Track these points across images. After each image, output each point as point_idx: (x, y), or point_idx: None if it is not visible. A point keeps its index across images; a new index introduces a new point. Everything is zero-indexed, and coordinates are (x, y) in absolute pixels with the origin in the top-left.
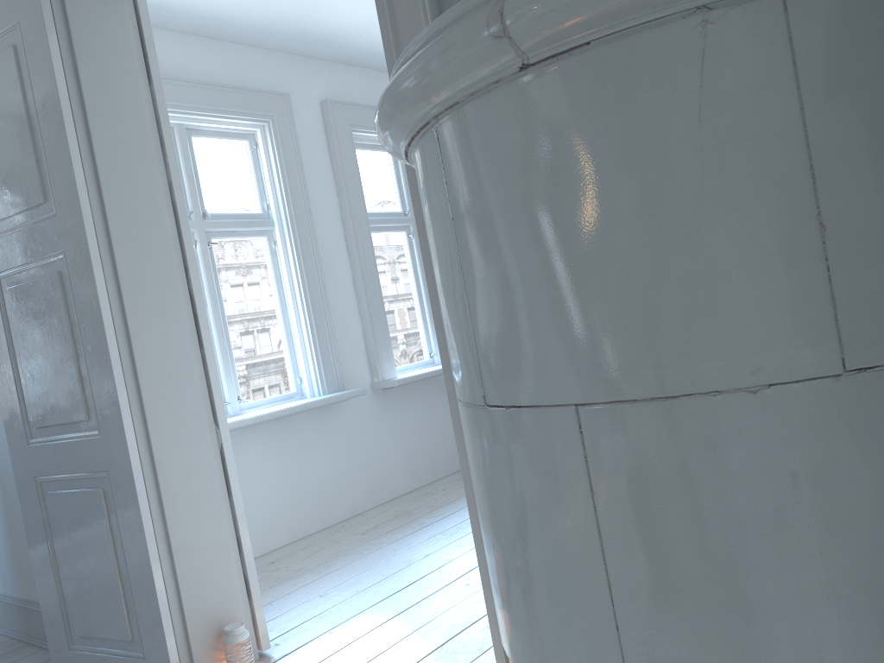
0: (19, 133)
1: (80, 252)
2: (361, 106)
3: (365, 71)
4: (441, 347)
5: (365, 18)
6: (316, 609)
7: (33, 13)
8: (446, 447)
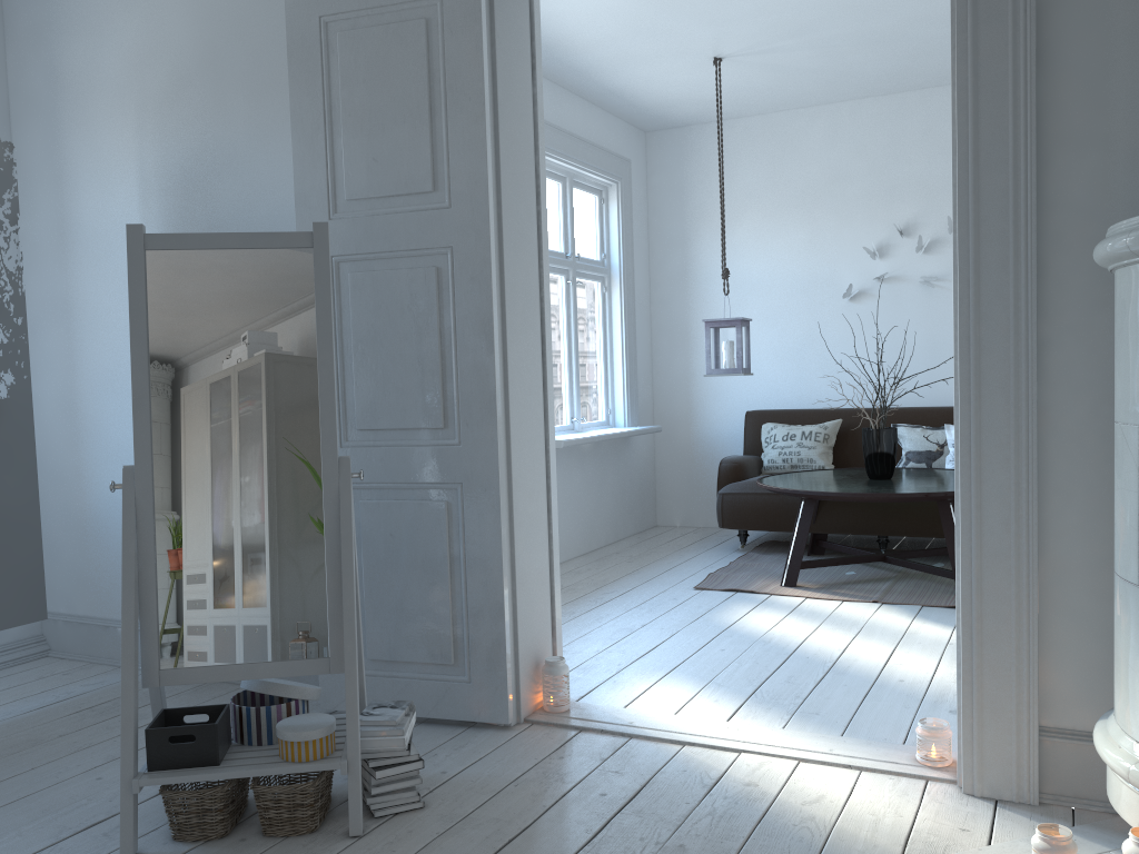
0: (412, 112)
1: (477, 251)
2: (551, 126)
3: (553, 86)
4: (962, 398)
5: (602, 35)
6: (566, 662)
7: None
8: (577, 525)
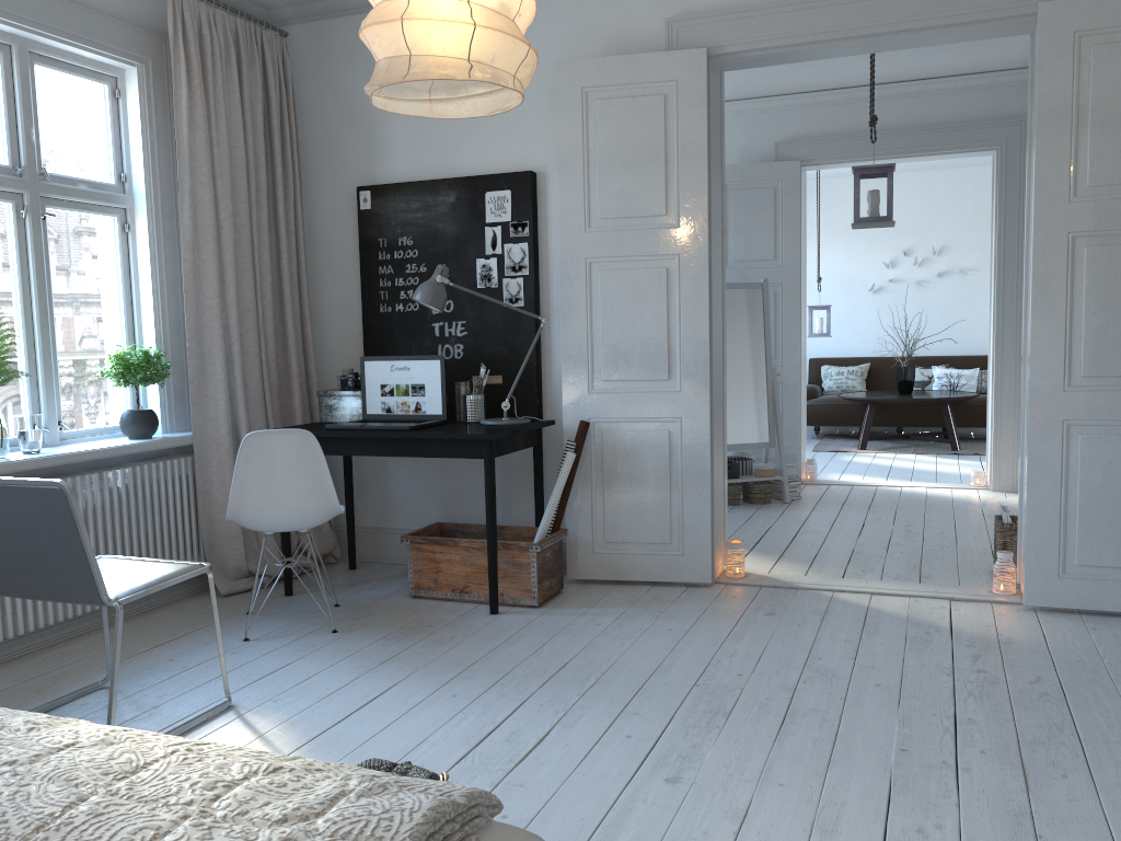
0: (766, 226)
1: (793, 285)
2: None
3: None
4: (996, 347)
5: None
6: None
7: (793, 179)
8: None
